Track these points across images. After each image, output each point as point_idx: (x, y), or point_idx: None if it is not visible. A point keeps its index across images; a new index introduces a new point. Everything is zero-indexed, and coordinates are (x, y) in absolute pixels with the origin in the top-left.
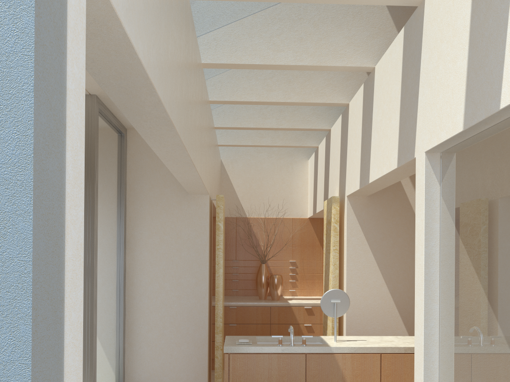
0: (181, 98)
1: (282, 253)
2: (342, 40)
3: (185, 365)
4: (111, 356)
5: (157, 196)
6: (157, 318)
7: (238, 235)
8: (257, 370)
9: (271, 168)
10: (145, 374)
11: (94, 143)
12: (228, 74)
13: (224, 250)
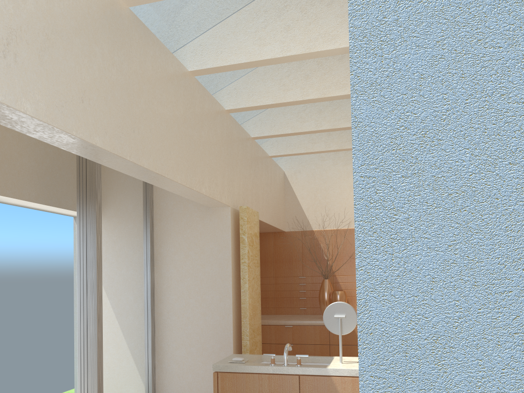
0: (97, 105)
1: (352, 268)
2: (333, 20)
3: (211, 385)
4: (134, 372)
5: (181, 212)
6: (184, 335)
7: (304, 250)
8: (246, 392)
9: (337, 175)
10: (174, 392)
11: (95, 164)
12: (243, 80)
13: (257, 265)
